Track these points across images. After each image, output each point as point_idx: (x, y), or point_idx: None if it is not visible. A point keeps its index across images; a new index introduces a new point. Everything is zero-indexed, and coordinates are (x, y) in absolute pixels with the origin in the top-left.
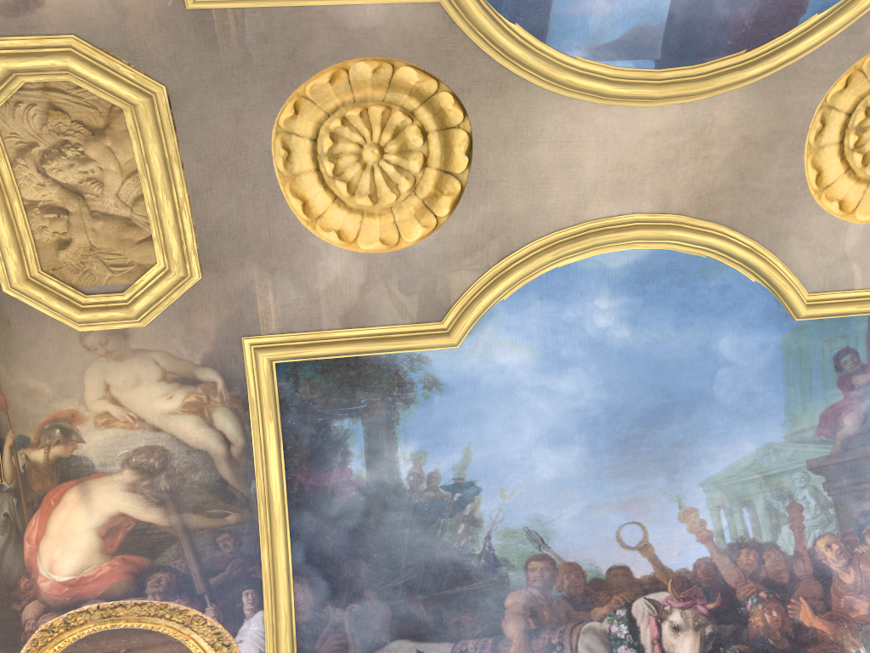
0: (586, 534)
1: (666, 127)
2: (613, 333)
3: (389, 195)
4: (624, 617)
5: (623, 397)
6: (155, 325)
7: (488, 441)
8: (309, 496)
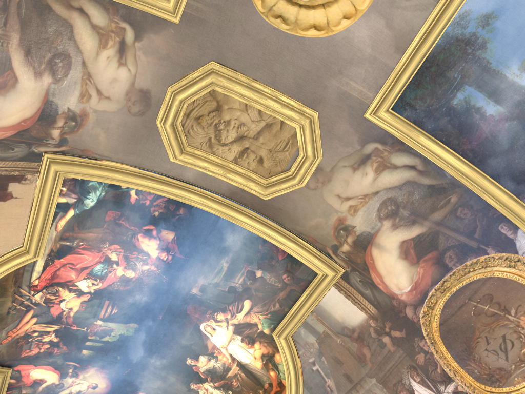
0: None
1: None
2: None
3: None
4: None
5: None
6: (325, 152)
7: None
8: (482, 151)
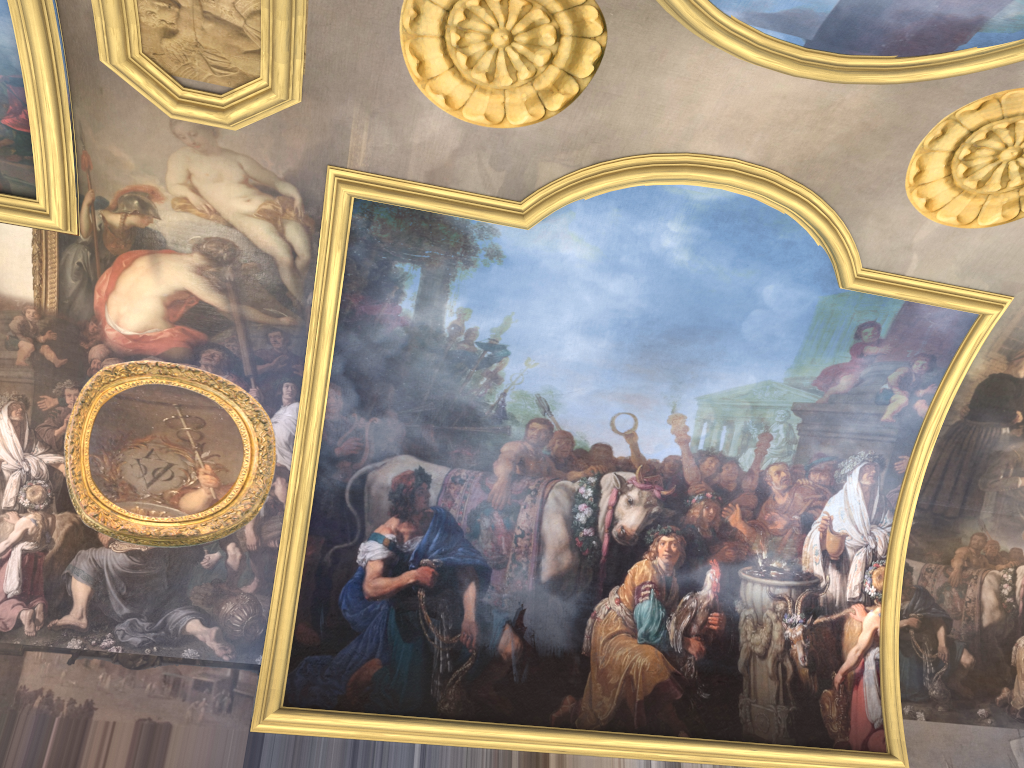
0: (586, 413)
1: (794, 95)
2: (674, 255)
3: (506, 79)
4: (593, 484)
5: (661, 310)
6: (246, 131)
7: (529, 316)
8: (358, 321)
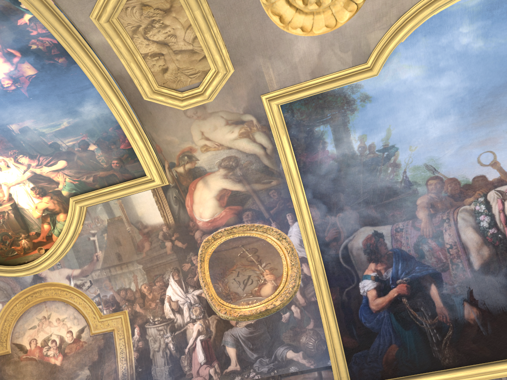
0: (459, 162)
1: None
2: (472, 46)
3: None
4: (483, 201)
5: (479, 82)
6: (217, 99)
7: (400, 122)
8: (309, 167)
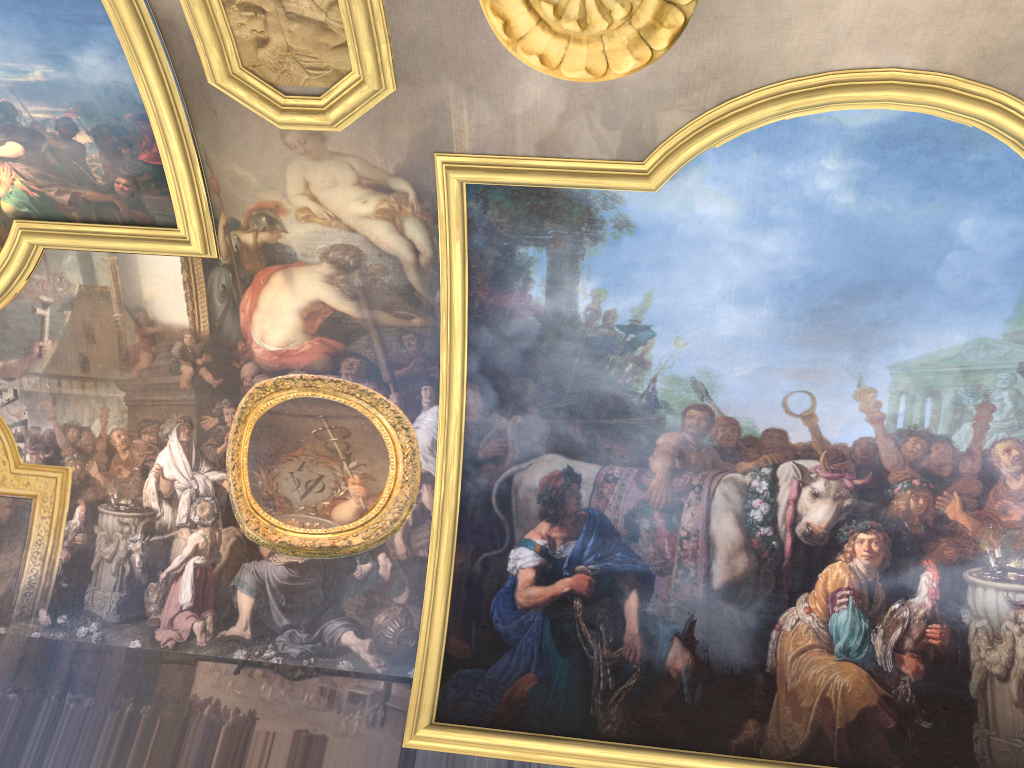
0: (752, 394)
1: None
2: (835, 198)
3: (600, 23)
4: (768, 475)
5: (829, 266)
6: (351, 131)
7: (672, 290)
8: (488, 314)
